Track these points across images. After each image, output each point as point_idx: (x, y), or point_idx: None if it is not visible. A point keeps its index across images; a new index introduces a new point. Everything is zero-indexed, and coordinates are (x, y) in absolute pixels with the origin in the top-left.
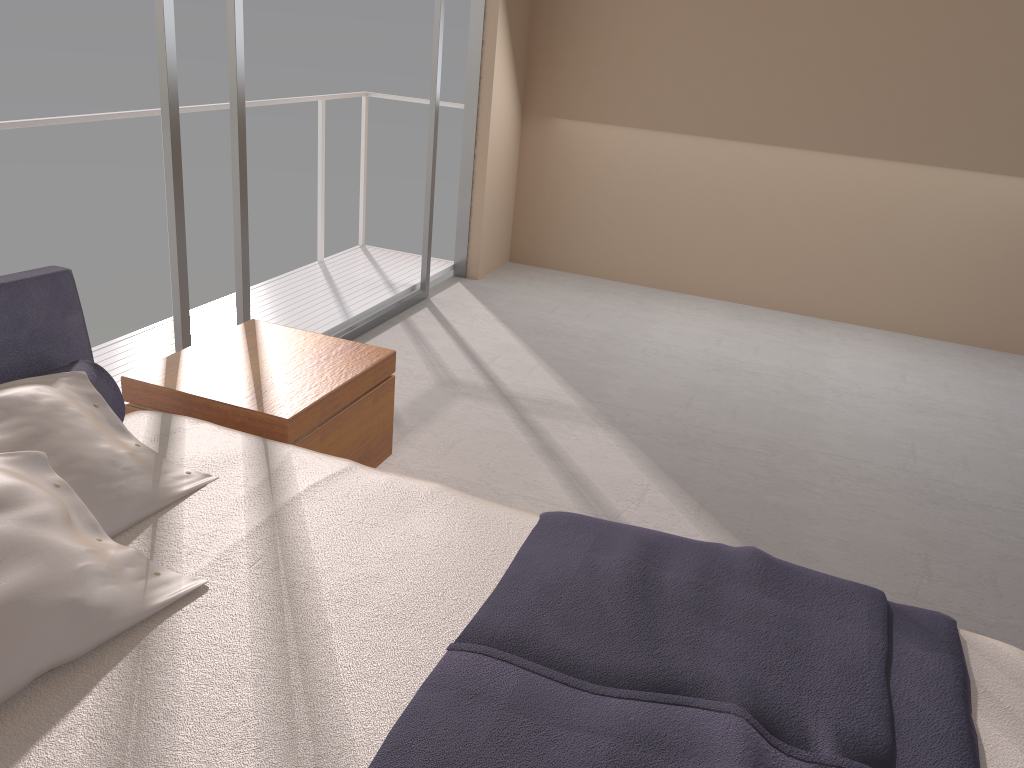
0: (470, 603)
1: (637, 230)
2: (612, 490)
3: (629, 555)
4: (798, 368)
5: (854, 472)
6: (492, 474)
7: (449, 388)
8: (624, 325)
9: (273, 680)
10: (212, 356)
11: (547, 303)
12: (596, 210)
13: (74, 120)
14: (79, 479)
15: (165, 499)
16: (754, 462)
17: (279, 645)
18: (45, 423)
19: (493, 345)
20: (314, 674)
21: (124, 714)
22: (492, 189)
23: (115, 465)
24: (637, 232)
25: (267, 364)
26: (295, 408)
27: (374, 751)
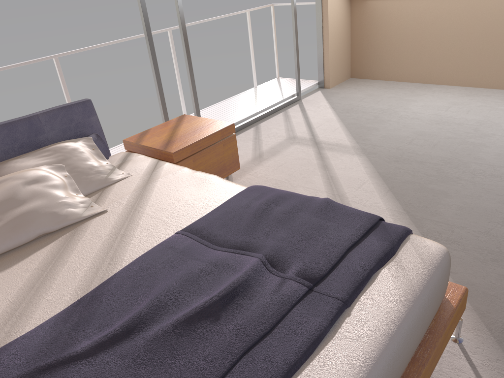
0: (194, 218)
1: (413, 53)
2: (347, 183)
3: (264, 200)
4: (489, 119)
5: (490, 172)
6: (292, 177)
7: (291, 140)
8: (396, 104)
9: (110, 240)
10: (159, 130)
11: (360, 97)
12: (391, 46)
13: (128, 39)
14: (76, 174)
15: (109, 182)
16: (432, 169)
17: (119, 230)
18: (67, 155)
19: (322, 119)
20: (124, 239)
21: (60, 248)
22: (334, 42)
23: (91, 170)
24: (413, 54)
25: (178, 132)
26: (178, 148)
27: (128, 263)
